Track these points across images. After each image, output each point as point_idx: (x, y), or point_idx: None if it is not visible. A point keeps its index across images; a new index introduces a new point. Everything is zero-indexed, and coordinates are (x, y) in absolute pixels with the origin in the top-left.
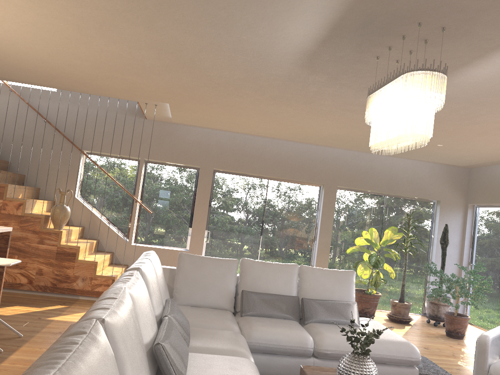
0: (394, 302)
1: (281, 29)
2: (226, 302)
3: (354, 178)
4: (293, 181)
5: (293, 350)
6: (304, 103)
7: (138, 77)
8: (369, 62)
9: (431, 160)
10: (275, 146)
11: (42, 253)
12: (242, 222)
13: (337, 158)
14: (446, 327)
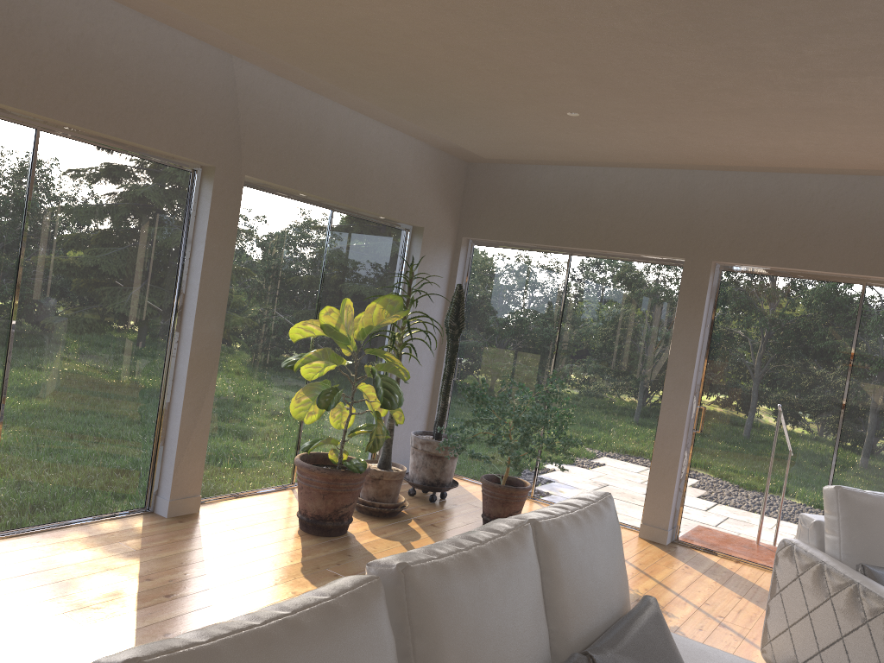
0: (377, 473)
1: None
2: None
3: (284, 160)
4: (122, 146)
5: None
6: None
7: None
8: None
9: (452, 139)
10: (75, 10)
11: None
12: None
13: (248, 93)
14: (489, 512)
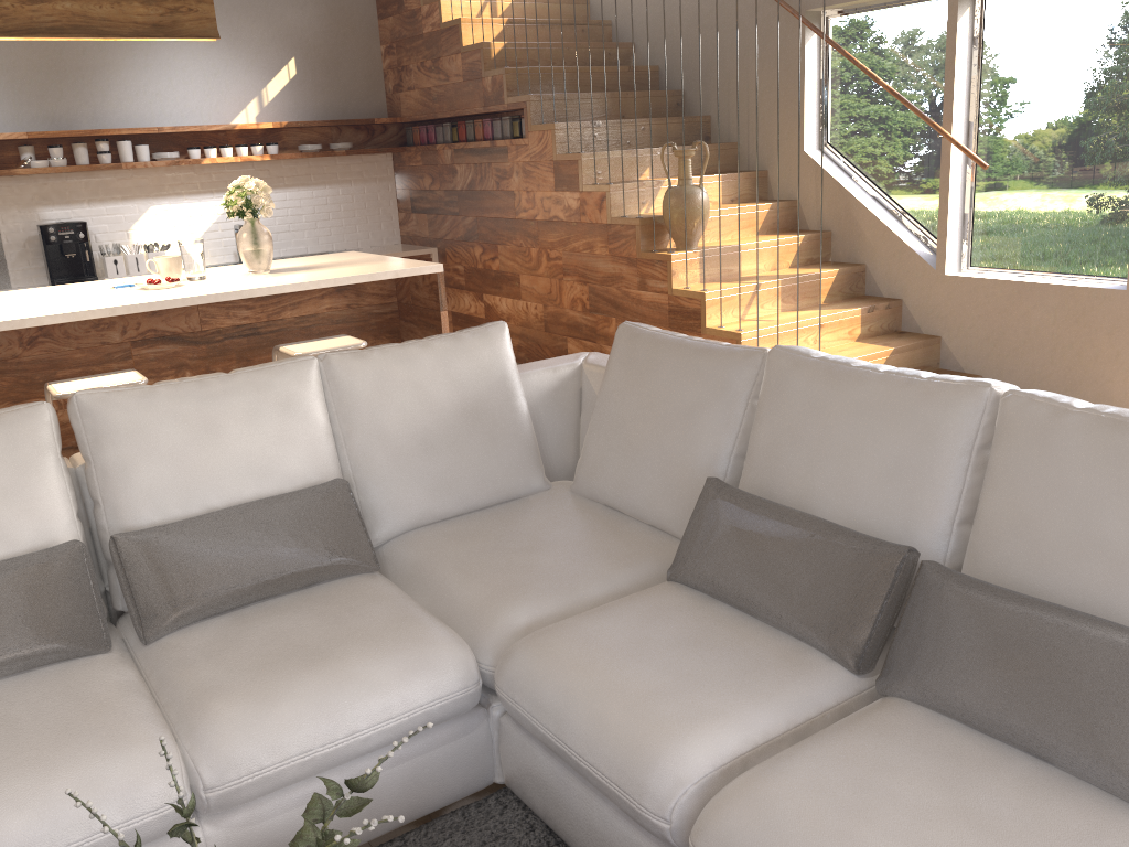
0: None
1: None
2: (680, 516)
3: None
4: None
5: (602, 788)
6: None
7: None
8: None
9: None
10: None
11: (647, 313)
12: None
13: None
14: None
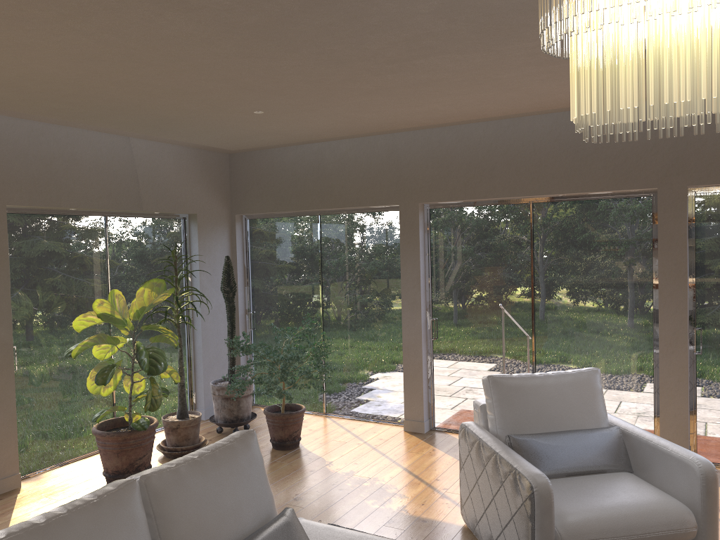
0: (175, 423)
1: None
2: None
3: (43, 185)
4: None
5: None
6: None
7: None
8: None
9: (193, 142)
10: None
11: None
12: None
13: None
14: (274, 436)
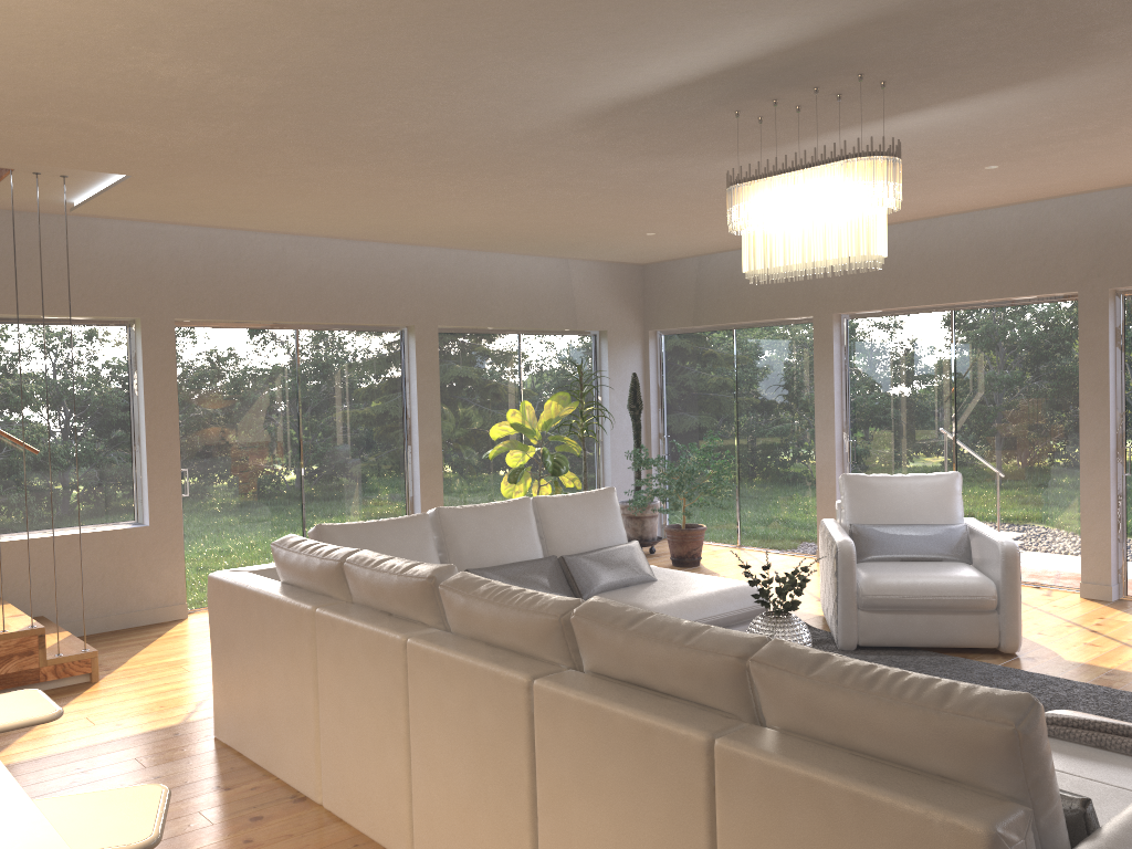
0: None
1: (634, 65)
2: None
3: (466, 307)
4: (350, 326)
5: None
6: (491, 175)
7: (137, 125)
8: (712, 117)
9: (600, 258)
10: (305, 252)
11: None
12: (256, 435)
13: (430, 268)
14: (673, 553)
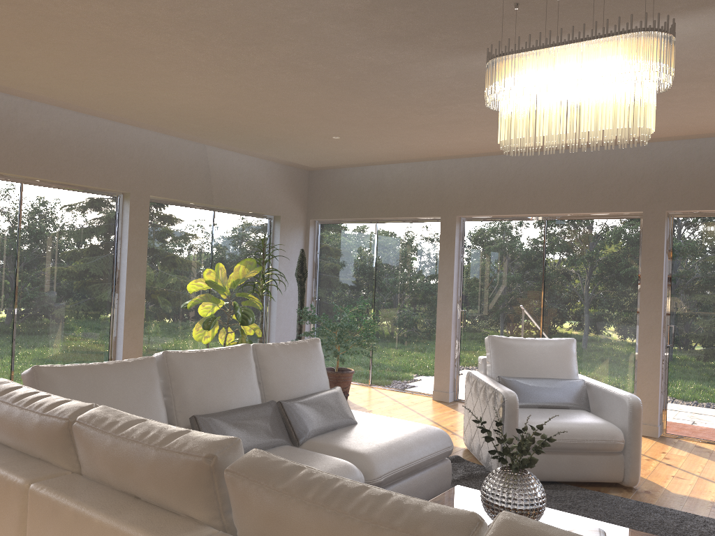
0: None
1: None
2: None
3: (175, 183)
4: (72, 187)
5: None
6: (237, 43)
7: None
8: None
9: (284, 158)
10: (36, 116)
11: None
12: None
13: (147, 147)
14: None
